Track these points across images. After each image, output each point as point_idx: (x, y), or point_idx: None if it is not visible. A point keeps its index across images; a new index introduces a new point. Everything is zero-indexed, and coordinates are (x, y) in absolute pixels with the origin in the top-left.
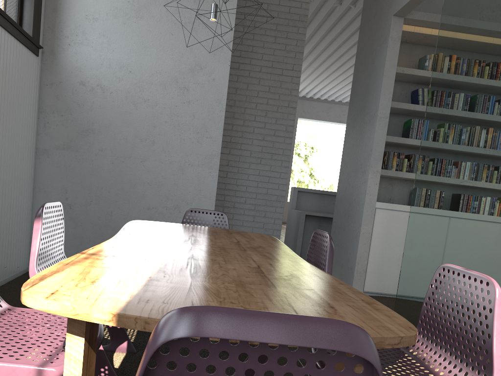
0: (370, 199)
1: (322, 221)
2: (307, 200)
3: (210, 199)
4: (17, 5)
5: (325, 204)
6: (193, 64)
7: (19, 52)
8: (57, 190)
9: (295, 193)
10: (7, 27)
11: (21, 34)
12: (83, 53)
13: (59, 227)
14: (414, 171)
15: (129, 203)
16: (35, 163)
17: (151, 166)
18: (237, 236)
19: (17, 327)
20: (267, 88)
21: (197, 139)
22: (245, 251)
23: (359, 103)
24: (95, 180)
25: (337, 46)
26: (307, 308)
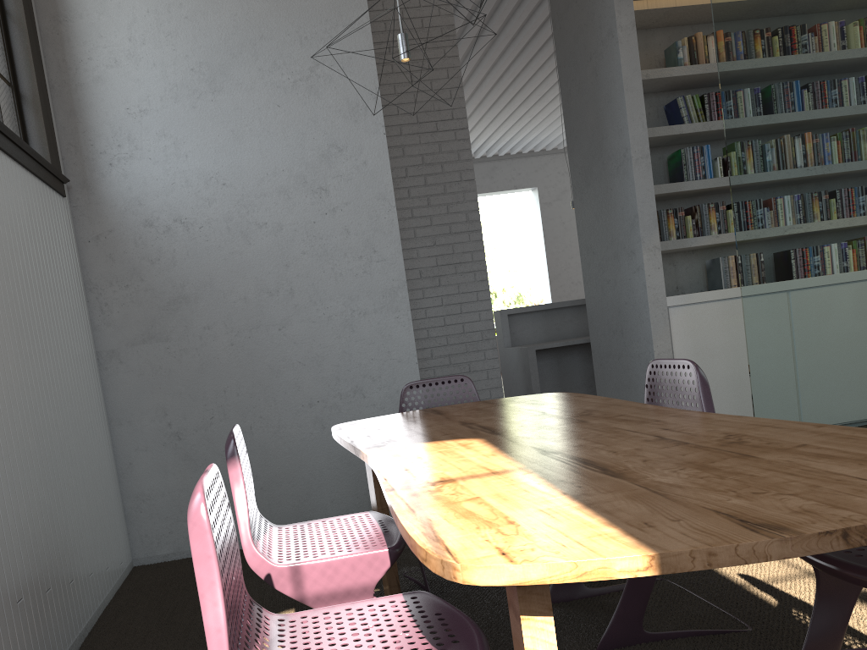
0: (655, 296)
1: (561, 354)
2: (527, 327)
3: (409, 362)
4: (16, 119)
5: (556, 326)
6: (324, 146)
7: (43, 197)
8: (150, 415)
9: (505, 320)
10: (21, 158)
11: (39, 165)
12: (137, 172)
13: (248, 467)
14: (706, 232)
15: (277, 404)
16: (102, 378)
17: (298, 332)
18: (521, 406)
19: (330, 643)
20: (419, 159)
21: (362, 269)
22: (587, 422)
23: (588, 144)
24: (209, 381)
25: (491, 65)
26: (864, 470)
